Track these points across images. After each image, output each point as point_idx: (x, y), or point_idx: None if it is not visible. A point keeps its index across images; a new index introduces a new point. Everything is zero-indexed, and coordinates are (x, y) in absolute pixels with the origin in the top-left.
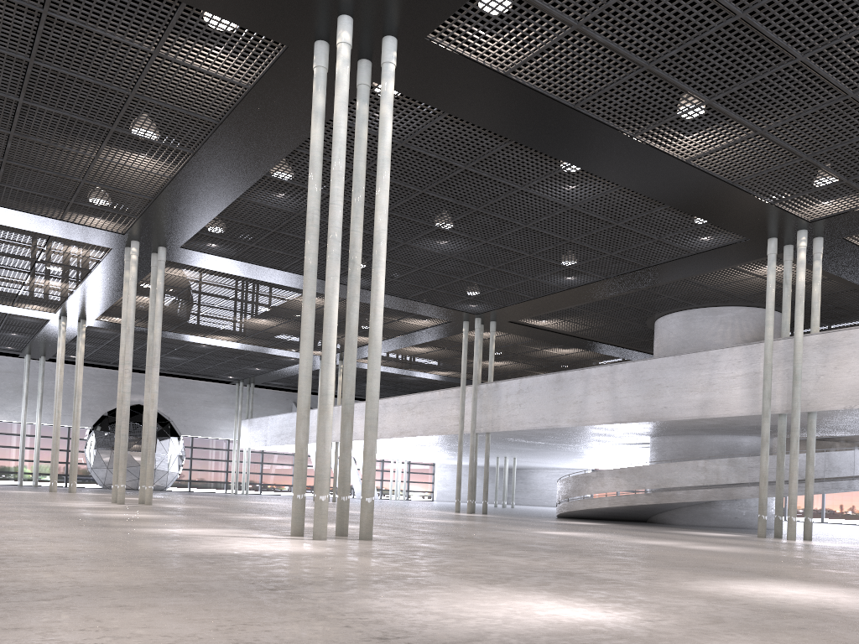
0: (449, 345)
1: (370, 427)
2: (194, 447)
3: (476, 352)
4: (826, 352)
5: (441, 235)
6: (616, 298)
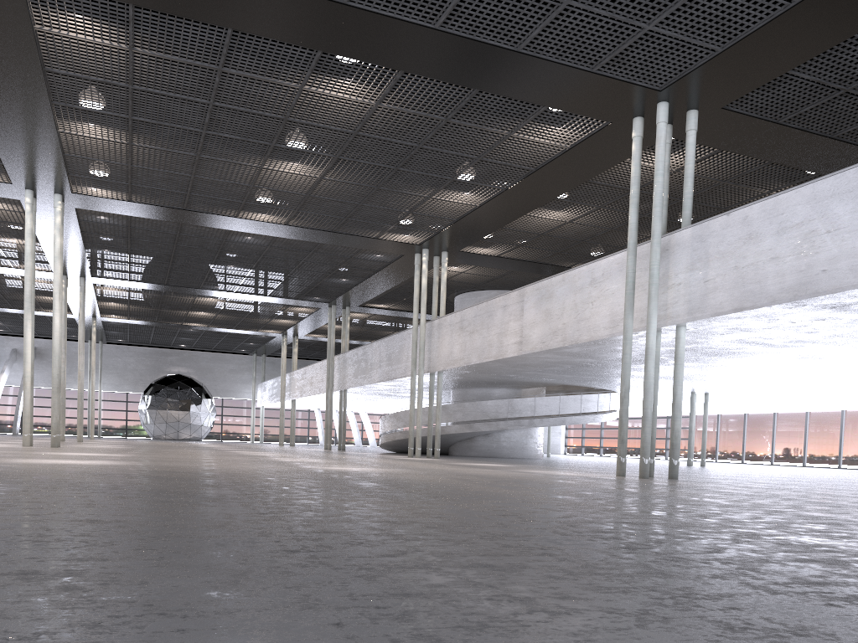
0: (351, 323)
1: (53, 391)
2: (224, 406)
3: (332, 331)
4: (439, 331)
5: (224, 262)
6: (400, 289)
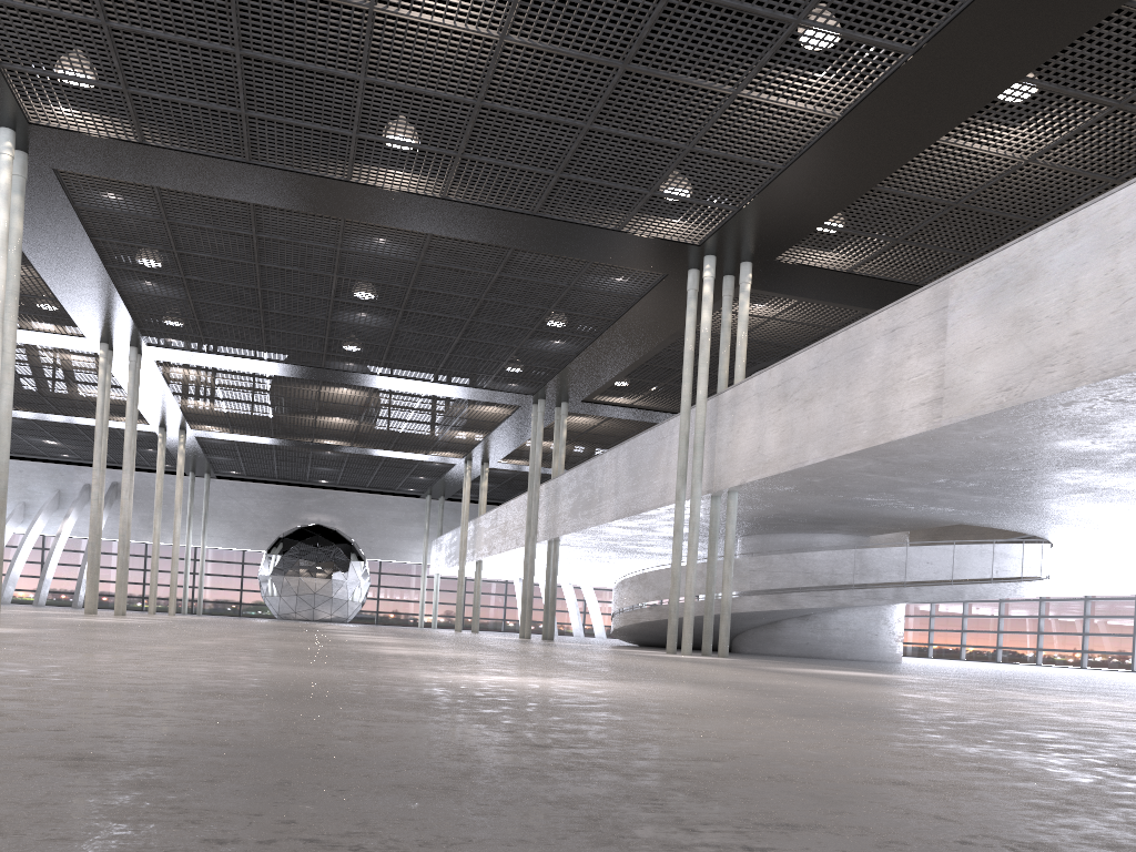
0: (571, 436)
1: None
2: (382, 573)
3: (538, 441)
4: (733, 412)
5: (349, 306)
6: (654, 361)
